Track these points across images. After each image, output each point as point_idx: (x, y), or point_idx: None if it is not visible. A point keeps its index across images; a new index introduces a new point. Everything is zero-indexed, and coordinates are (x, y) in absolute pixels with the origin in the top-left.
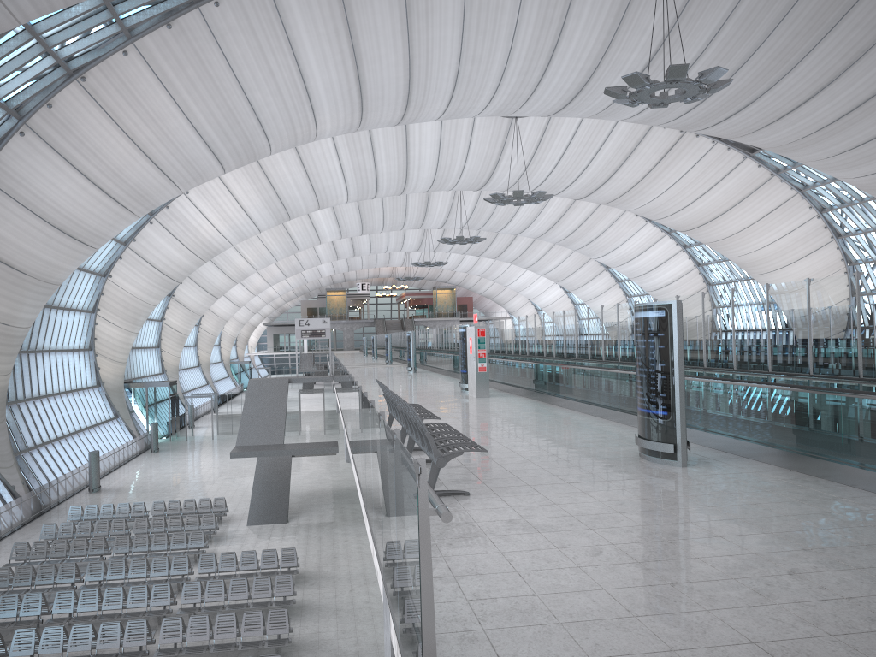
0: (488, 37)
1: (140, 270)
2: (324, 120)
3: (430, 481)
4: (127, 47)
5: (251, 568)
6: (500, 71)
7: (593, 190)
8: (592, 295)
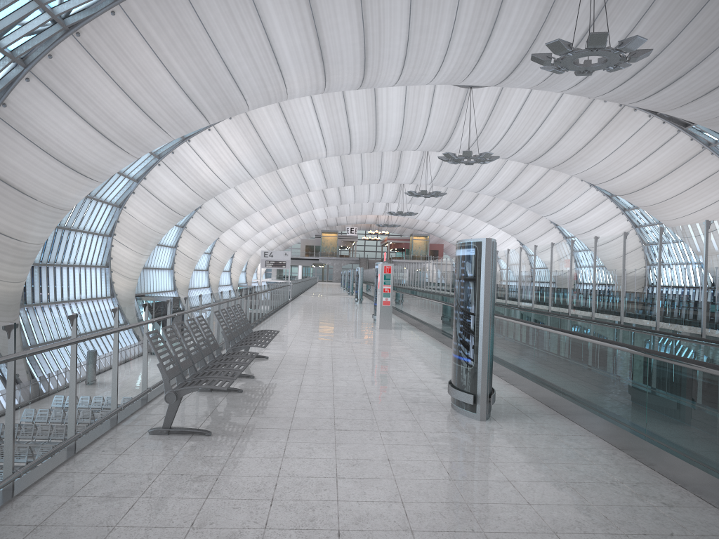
0: (433, 9)
1: (150, 204)
2: (292, 80)
3: (168, 416)
4: (115, 8)
5: None
6: (446, 41)
7: (539, 155)
8: None
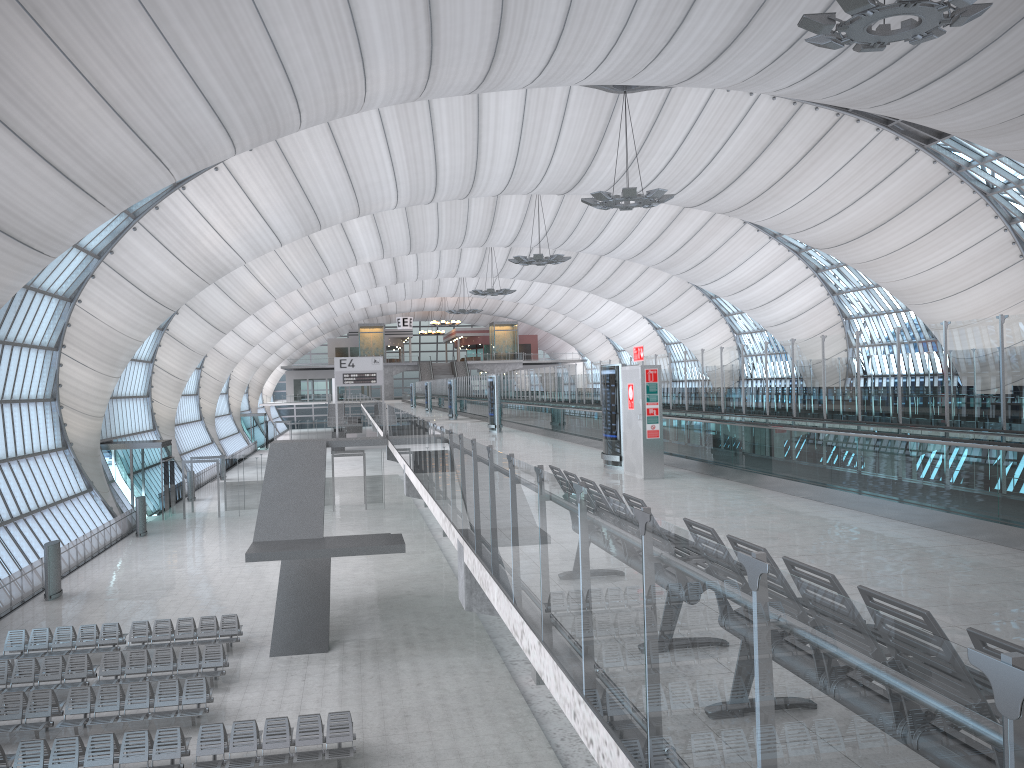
0: None
1: (121, 294)
2: (377, 76)
3: None
4: None
5: (280, 746)
6: (628, 8)
7: (714, 193)
8: (691, 332)
